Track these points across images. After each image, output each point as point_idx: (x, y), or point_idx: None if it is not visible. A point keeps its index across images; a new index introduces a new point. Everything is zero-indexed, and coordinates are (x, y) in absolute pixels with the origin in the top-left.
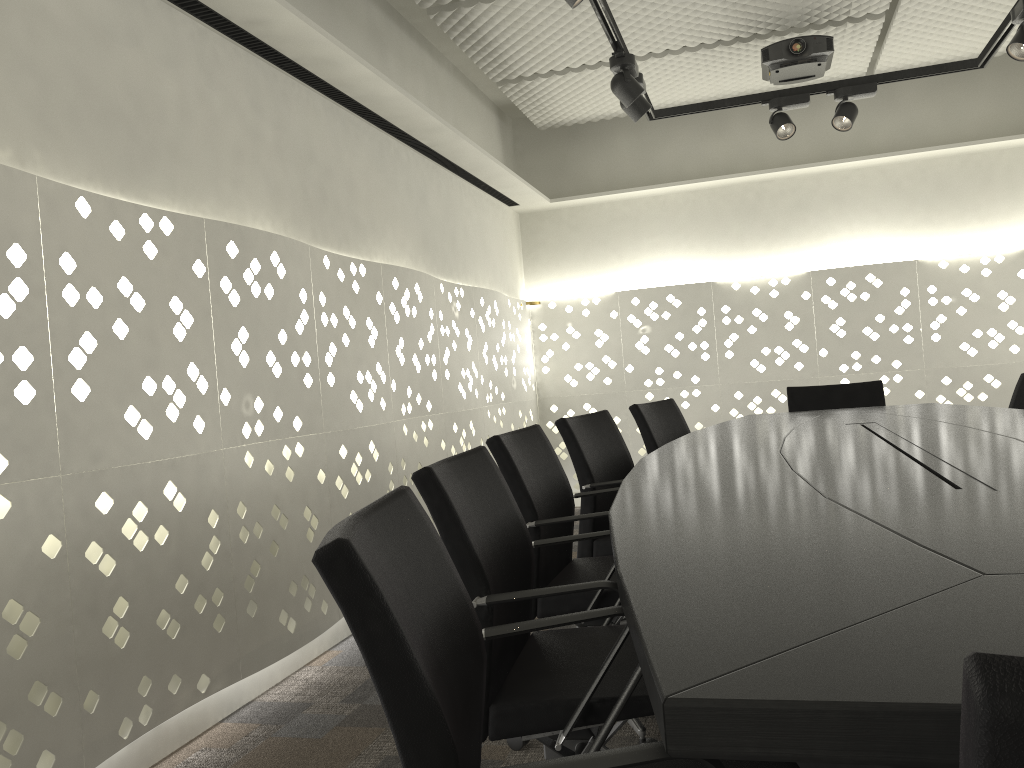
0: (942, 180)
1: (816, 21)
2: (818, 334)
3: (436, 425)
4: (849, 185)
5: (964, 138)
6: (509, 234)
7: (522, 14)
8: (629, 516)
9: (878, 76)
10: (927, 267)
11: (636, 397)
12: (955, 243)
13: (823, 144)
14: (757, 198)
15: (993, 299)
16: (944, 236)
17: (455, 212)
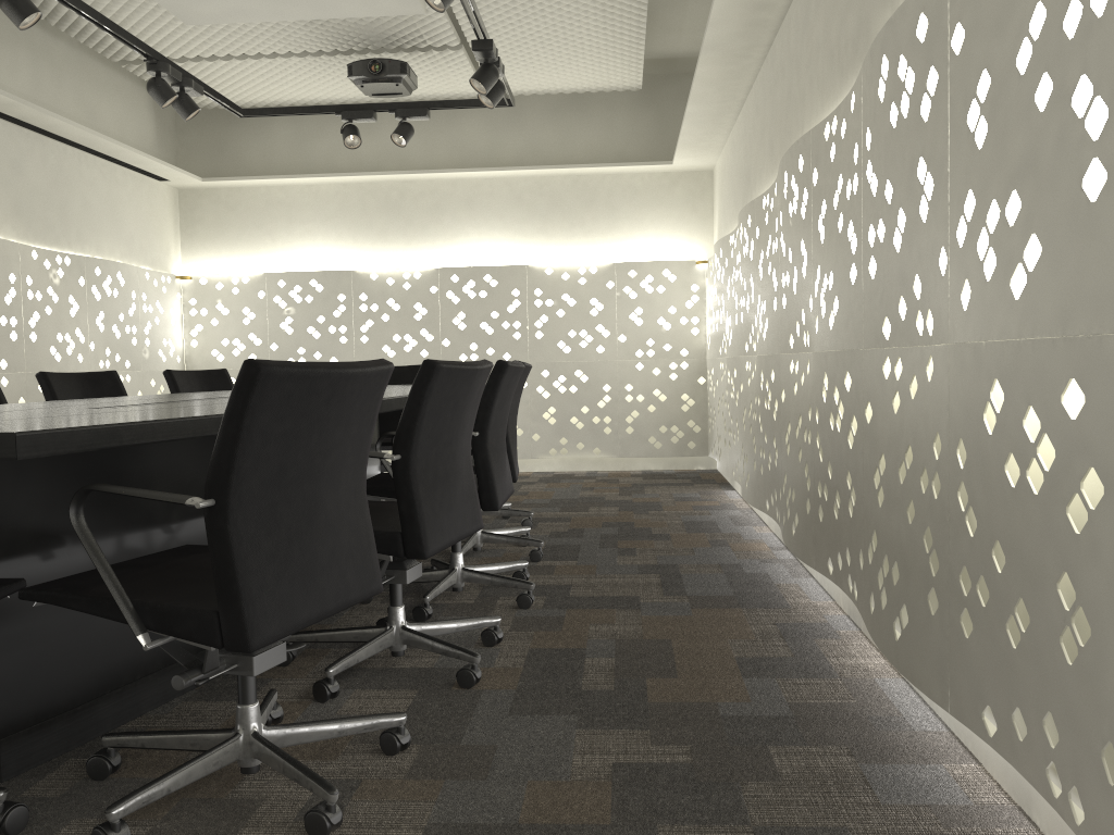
0: (556, 196)
1: (402, 45)
2: (442, 325)
3: (13, 383)
4: (480, 192)
5: (576, 161)
6: (159, 208)
7: (103, 7)
8: None
9: (430, 103)
10: (536, 272)
11: None
12: (564, 253)
13: (460, 153)
14: (400, 196)
15: (586, 305)
16: (556, 246)
17: (69, 183)
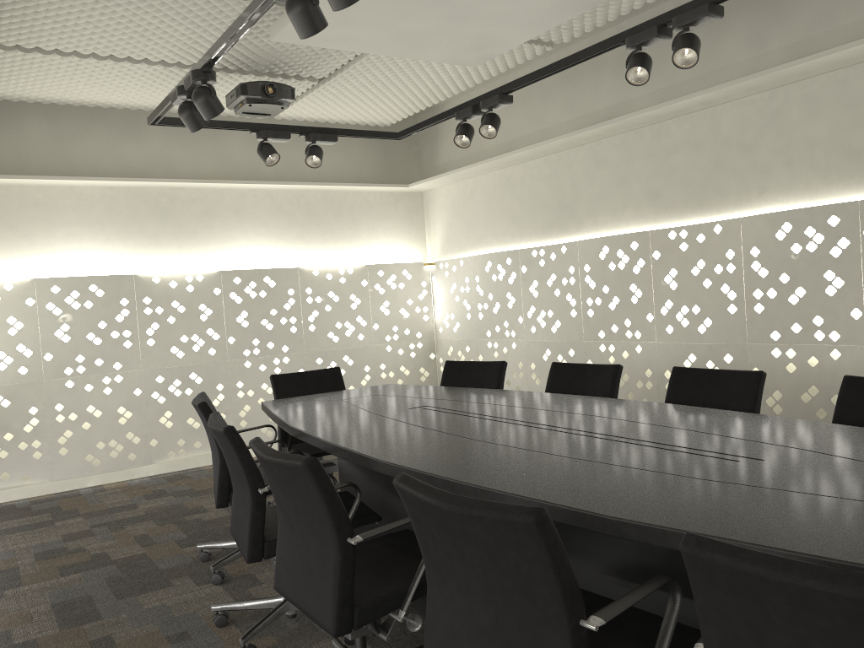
0: (311, 208)
1: (275, 71)
2: (227, 324)
3: None
4: (246, 202)
5: (324, 178)
6: None
7: None
8: (651, 518)
9: (337, 130)
10: (306, 273)
11: (56, 385)
12: (320, 256)
13: (226, 164)
14: (171, 202)
15: (348, 300)
16: (312, 250)
17: None
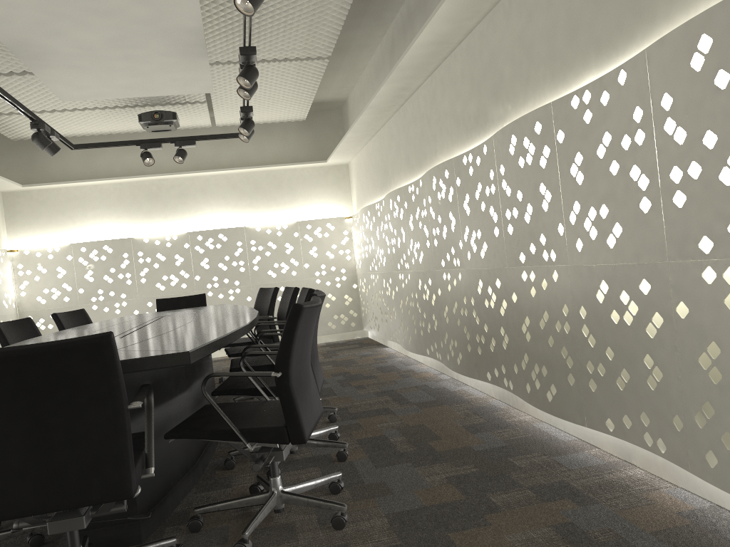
0: (257, 184)
1: (169, 101)
2: (194, 267)
3: None
4: (209, 184)
5: (267, 162)
6: None
7: None
8: None
9: (196, 137)
10: (250, 230)
11: (86, 308)
12: (265, 217)
13: (194, 160)
14: (158, 189)
15: (283, 247)
16: (260, 213)
17: None
